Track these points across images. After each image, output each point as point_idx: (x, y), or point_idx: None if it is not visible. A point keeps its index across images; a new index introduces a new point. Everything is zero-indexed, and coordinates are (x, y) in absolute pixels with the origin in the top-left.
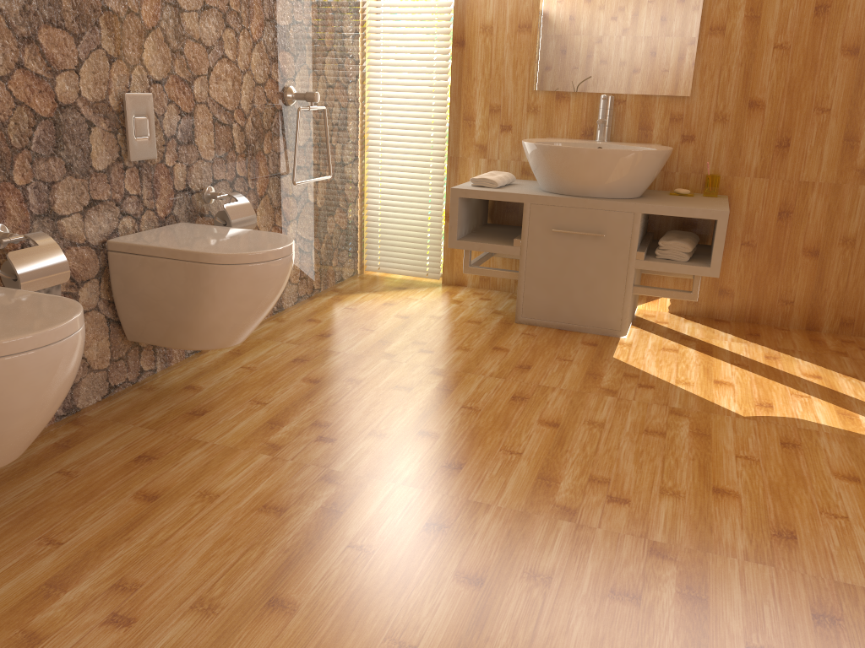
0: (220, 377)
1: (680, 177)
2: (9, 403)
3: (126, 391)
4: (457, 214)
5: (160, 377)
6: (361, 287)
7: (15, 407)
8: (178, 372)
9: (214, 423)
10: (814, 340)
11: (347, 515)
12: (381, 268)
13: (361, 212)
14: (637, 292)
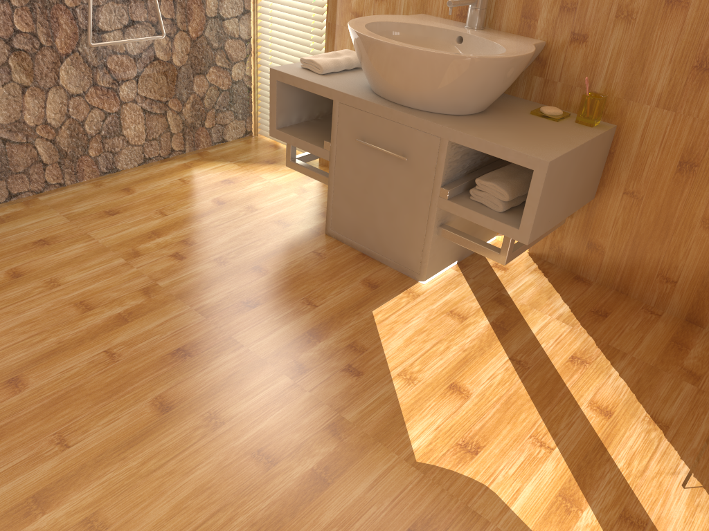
0: None
1: (562, 90)
2: None
3: None
4: (276, 100)
5: None
6: (231, 153)
7: None
8: None
9: None
10: (678, 342)
11: None
12: None
13: (251, 72)
14: (442, 235)
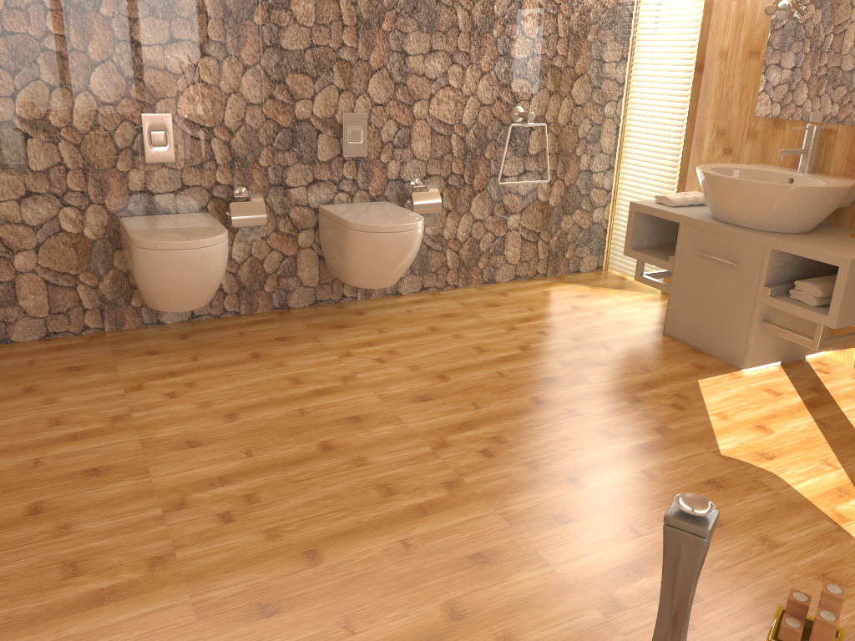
0: (385, 312)
1: None
2: (166, 275)
3: (325, 305)
4: (632, 226)
5: (354, 303)
6: (584, 280)
7: (170, 277)
8: (368, 303)
9: (340, 333)
10: None
11: (323, 397)
12: (620, 269)
13: (609, 216)
14: (764, 328)
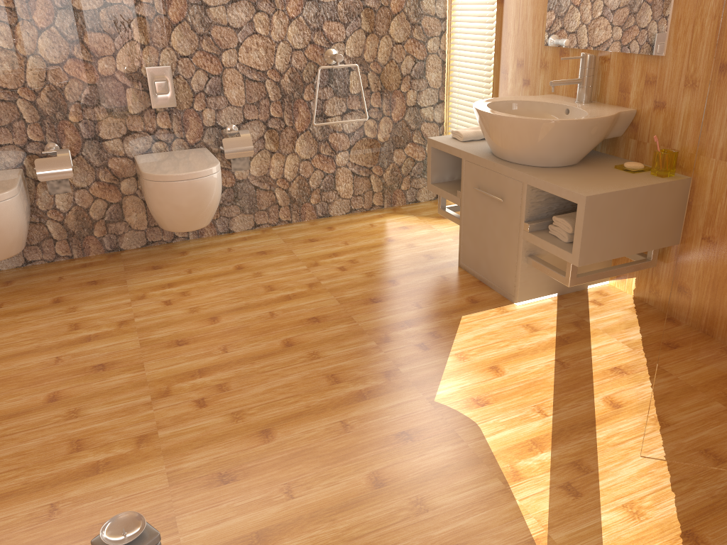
0: (207, 251)
1: (650, 149)
2: None
3: (155, 246)
4: (430, 161)
5: (185, 243)
6: (418, 210)
7: None
8: (197, 242)
9: (150, 275)
10: None
11: (88, 343)
12: None
13: None
14: (529, 263)
